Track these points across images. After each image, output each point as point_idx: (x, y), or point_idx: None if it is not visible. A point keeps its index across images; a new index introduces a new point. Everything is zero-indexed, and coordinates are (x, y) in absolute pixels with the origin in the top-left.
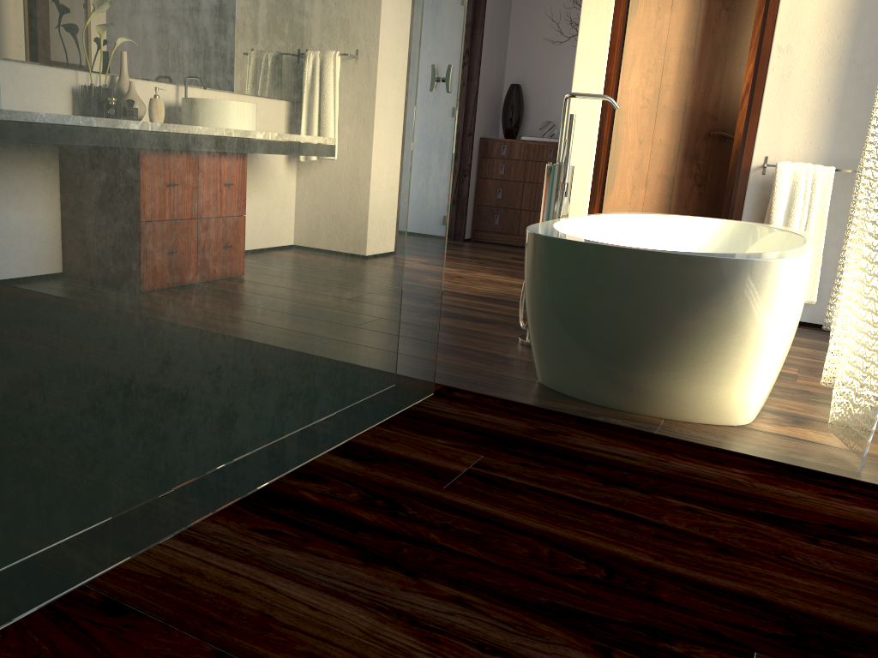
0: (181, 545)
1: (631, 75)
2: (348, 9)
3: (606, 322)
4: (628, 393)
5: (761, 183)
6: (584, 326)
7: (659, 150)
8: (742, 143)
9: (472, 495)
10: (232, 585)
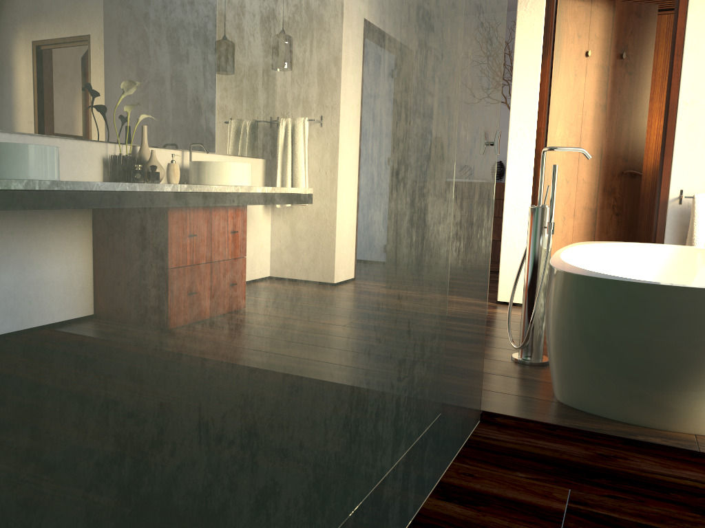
0: None
1: (557, 128)
2: (450, 88)
3: (648, 351)
4: (661, 413)
5: (679, 211)
6: (623, 354)
7: (583, 187)
8: (659, 179)
9: None
10: None
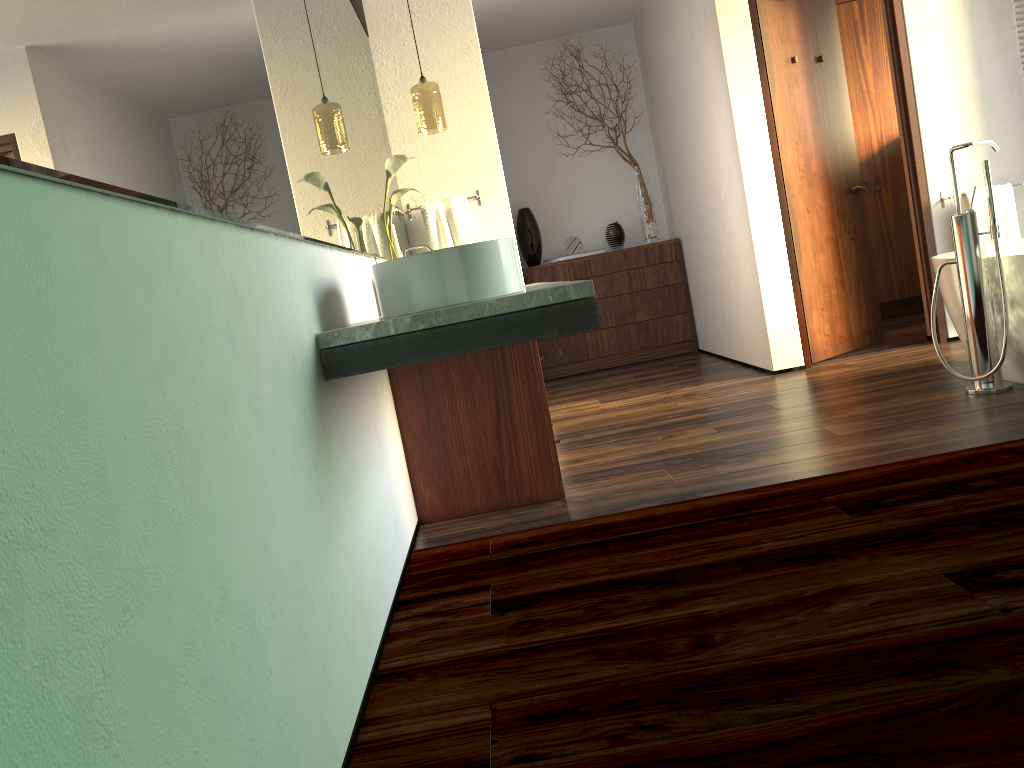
0: None
1: (787, 150)
2: None
3: None
4: None
5: (944, 215)
6: None
7: (821, 214)
8: (913, 185)
9: None
10: None
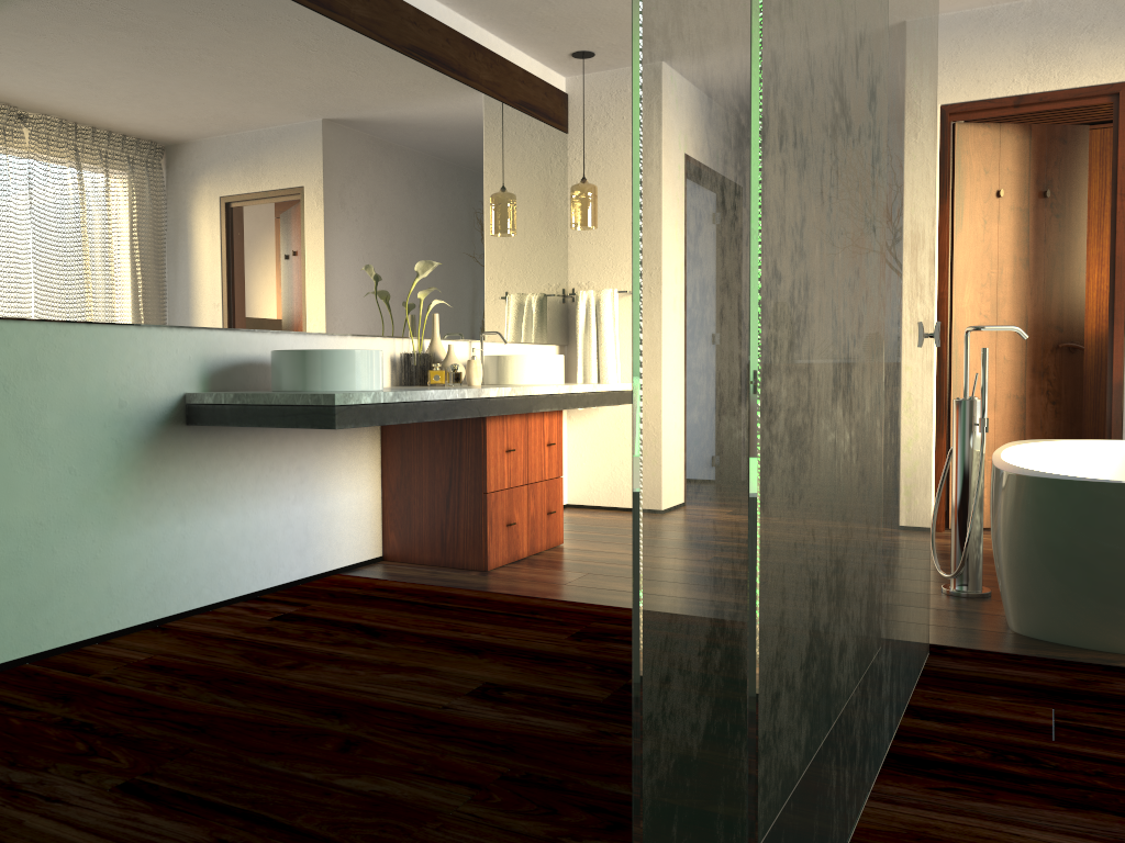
0: (885, 805)
1: (964, 292)
2: (907, 290)
3: (1124, 561)
4: None
5: None
6: (1095, 566)
7: (1005, 368)
8: (1109, 355)
9: (1090, 745)
10: (977, 834)
